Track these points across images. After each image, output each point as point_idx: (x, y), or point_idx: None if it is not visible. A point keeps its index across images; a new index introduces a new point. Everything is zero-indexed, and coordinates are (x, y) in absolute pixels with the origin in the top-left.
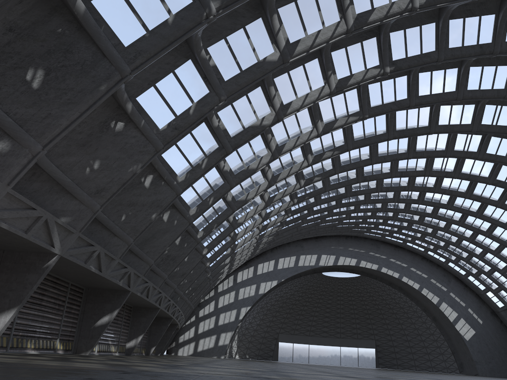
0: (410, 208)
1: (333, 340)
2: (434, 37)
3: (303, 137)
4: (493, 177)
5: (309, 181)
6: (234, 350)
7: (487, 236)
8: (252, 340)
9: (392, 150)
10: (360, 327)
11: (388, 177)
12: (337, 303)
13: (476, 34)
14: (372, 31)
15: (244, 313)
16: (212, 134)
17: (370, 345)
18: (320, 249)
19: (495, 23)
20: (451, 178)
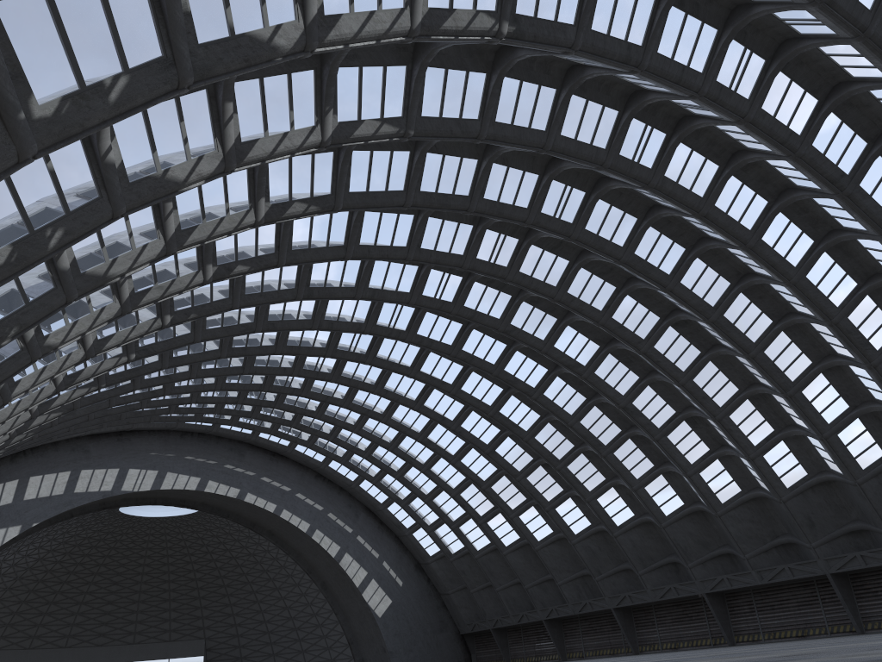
0: (342, 373)
1: (118, 650)
2: None
3: (295, 139)
4: (508, 320)
5: (225, 271)
6: None
7: (454, 429)
8: None
9: (384, 238)
10: (179, 616)
11: (350, 298)
12: (138, 571)
13: (627, 22)
14: None
15: None
16: (154, 11)
17: (195, 651)
18: (127, 456)
19: (653, 15)
20: (435, 318)
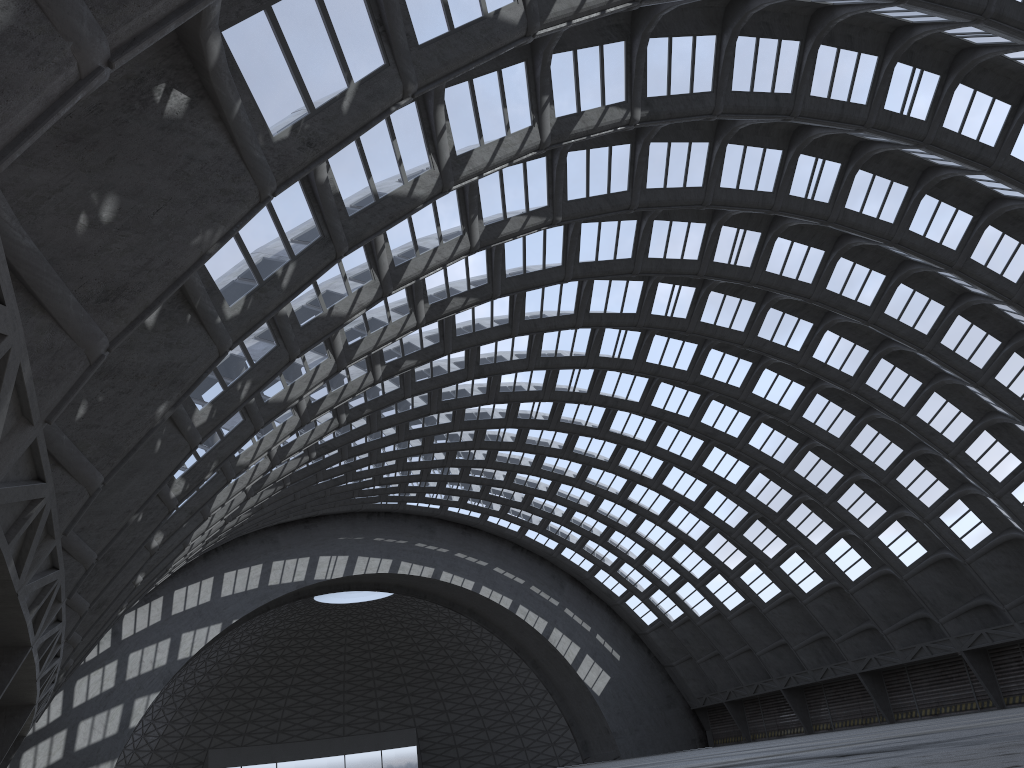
0: (526, 441)
1: (329, 744)
2: (712, 65)
3: (444, 252)
4: (696, 371)
5: (394, 368)
6: None
7: (655, 488)
8: None
9: (549, 309)
10: (386, 705)
11: (523, 370)
12: (340, 660)
13: (772, 74)
14: (620, 27)
15: (144, 710)
16: (310, 201)
17: (407, 740)
18: (316, 544)
19: (800, 59)
20: (617, 376)
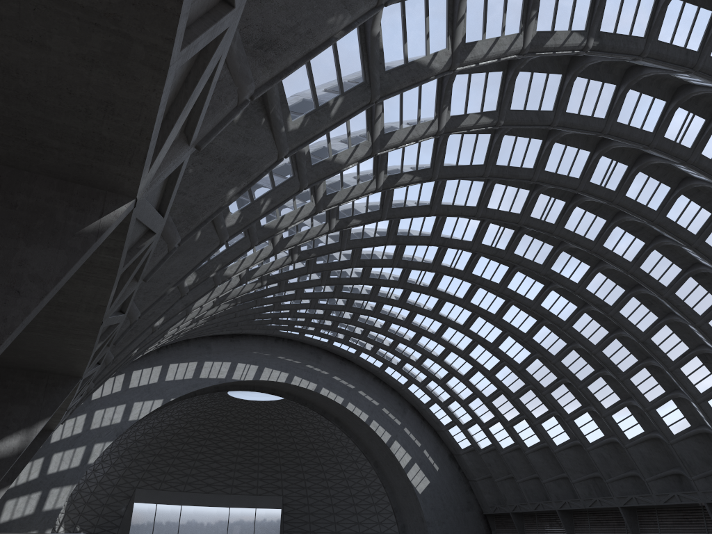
0: (406, 300)
1: (220, 498)
2: (649, 17)
3: (419, 130)
4: (549, 266)
5: (344, 223)
6: (60, 517)
7: (493, 349)
8: (91, 500)
9: (459, 199)
10: (264, 477)
11: (426, 244)
12: (237, 440)
13: (687, 33)
14: None
15: (100, 453)
16: (362, 50)
17: (275, 504)
18: (236, 353)
19: (709, 25)
20: (487, 262)
